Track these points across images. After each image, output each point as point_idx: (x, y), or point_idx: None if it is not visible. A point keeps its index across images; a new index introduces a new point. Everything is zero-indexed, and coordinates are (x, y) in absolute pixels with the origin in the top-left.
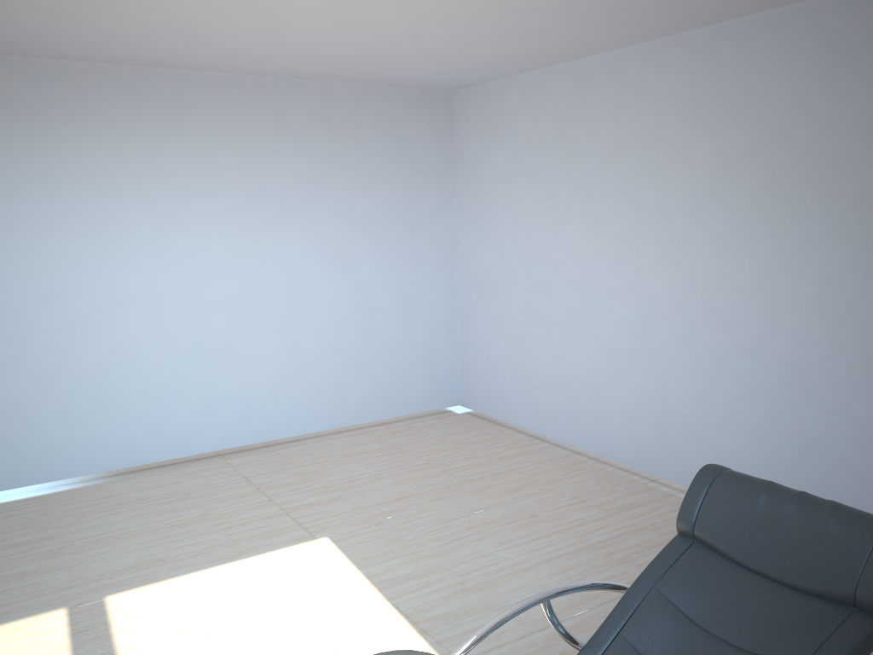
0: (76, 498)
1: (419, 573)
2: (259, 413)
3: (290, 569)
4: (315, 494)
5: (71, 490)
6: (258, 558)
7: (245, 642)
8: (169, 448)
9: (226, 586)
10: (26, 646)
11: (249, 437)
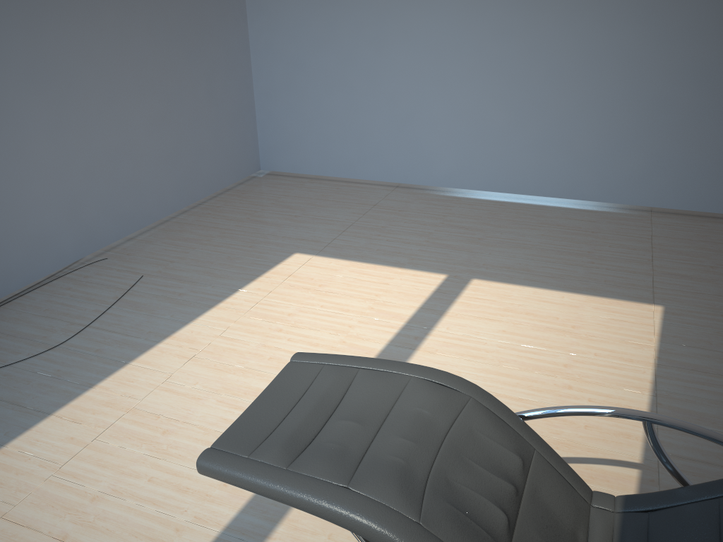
0: (520, 210)
1: (710, 371)
2: (700, 183)
3: (605, 316)
4: (696, 269)
5: (522, 204)
6: (591, 298)
7: (519, 347)
8: (607, 193)
9: (547, 306)
10: (409, 286)
11: (684, 203)
